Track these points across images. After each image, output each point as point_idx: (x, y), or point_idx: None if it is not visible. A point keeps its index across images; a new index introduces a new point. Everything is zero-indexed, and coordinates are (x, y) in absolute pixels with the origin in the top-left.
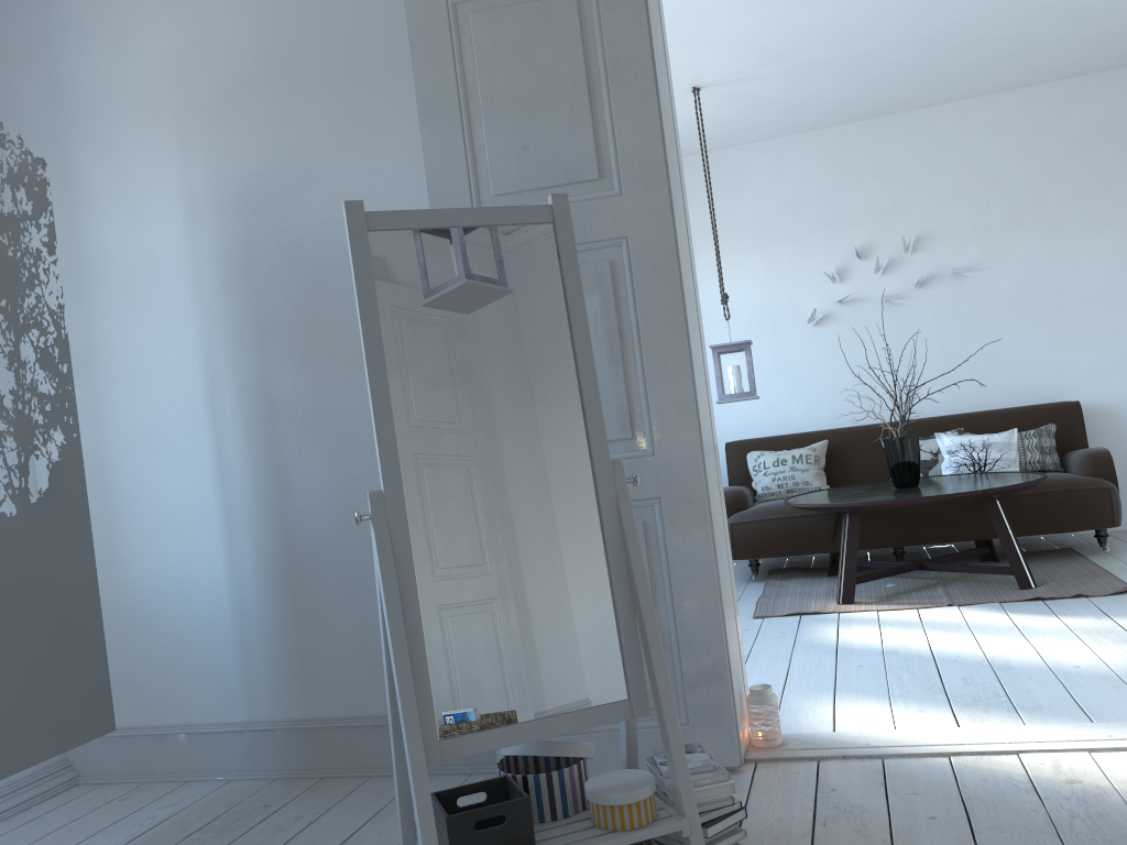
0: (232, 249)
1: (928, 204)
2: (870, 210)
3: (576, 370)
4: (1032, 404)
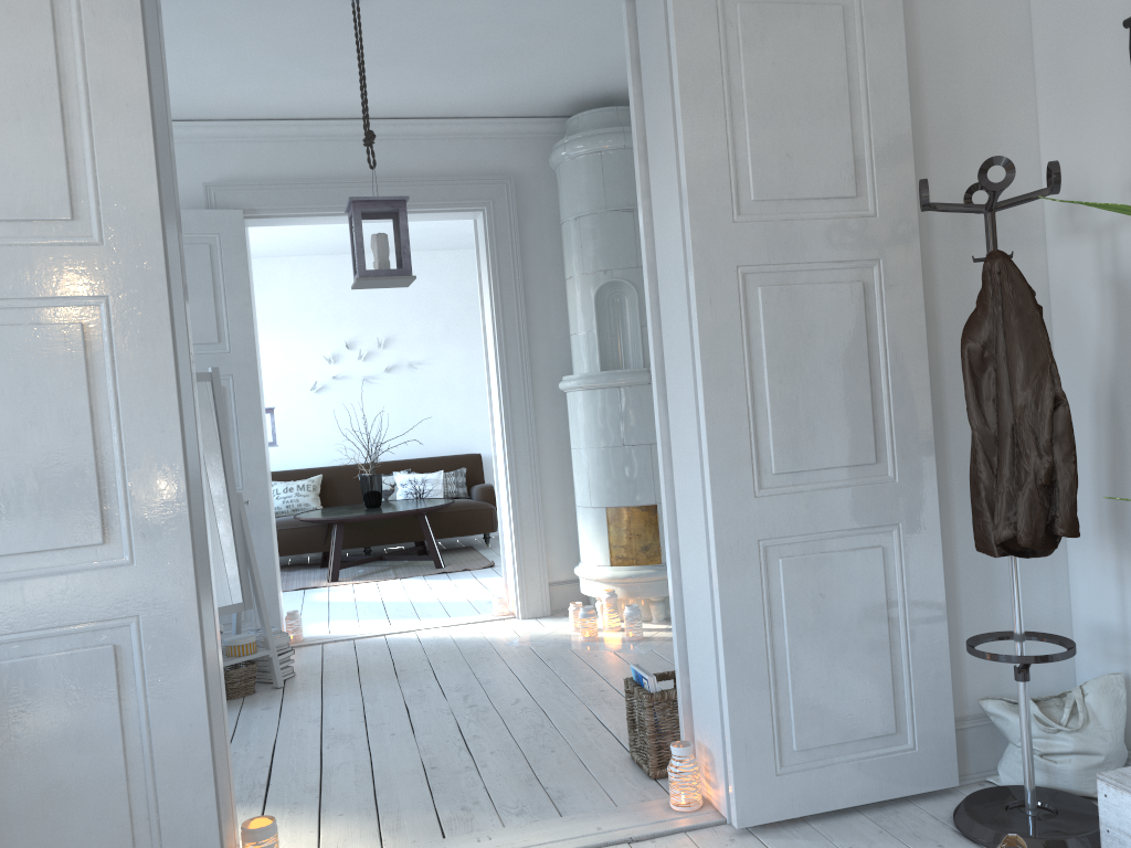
0: None
1: (395, 316)
2: (356, 316)
3: (221, 451)
4: (455, 454)
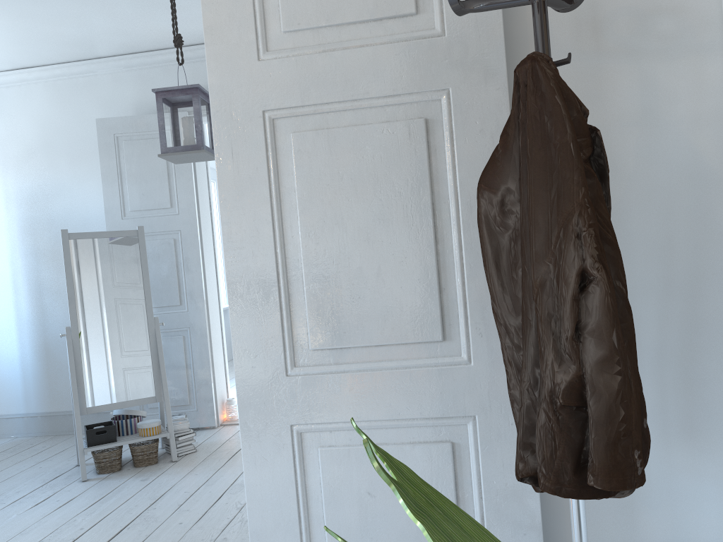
0: (25, 218)
1: None
2: None
3: (143, 286)
4: None
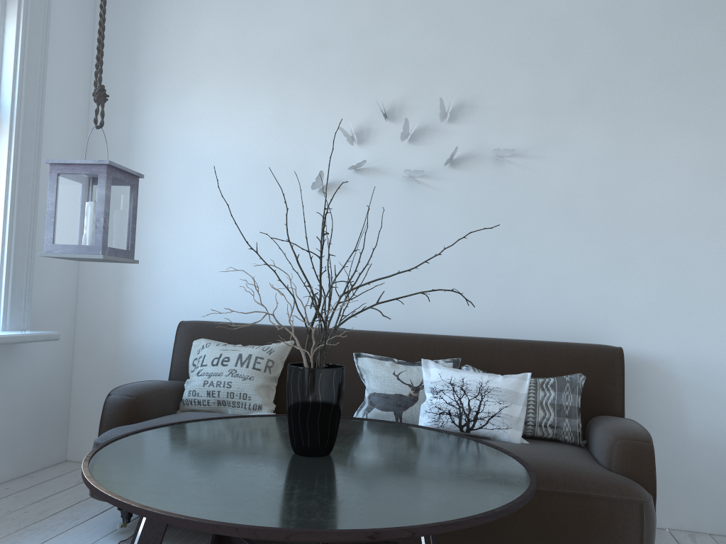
0: None
1: (480, 64)
2: (410, 61)
3: None
4: (565, 340)
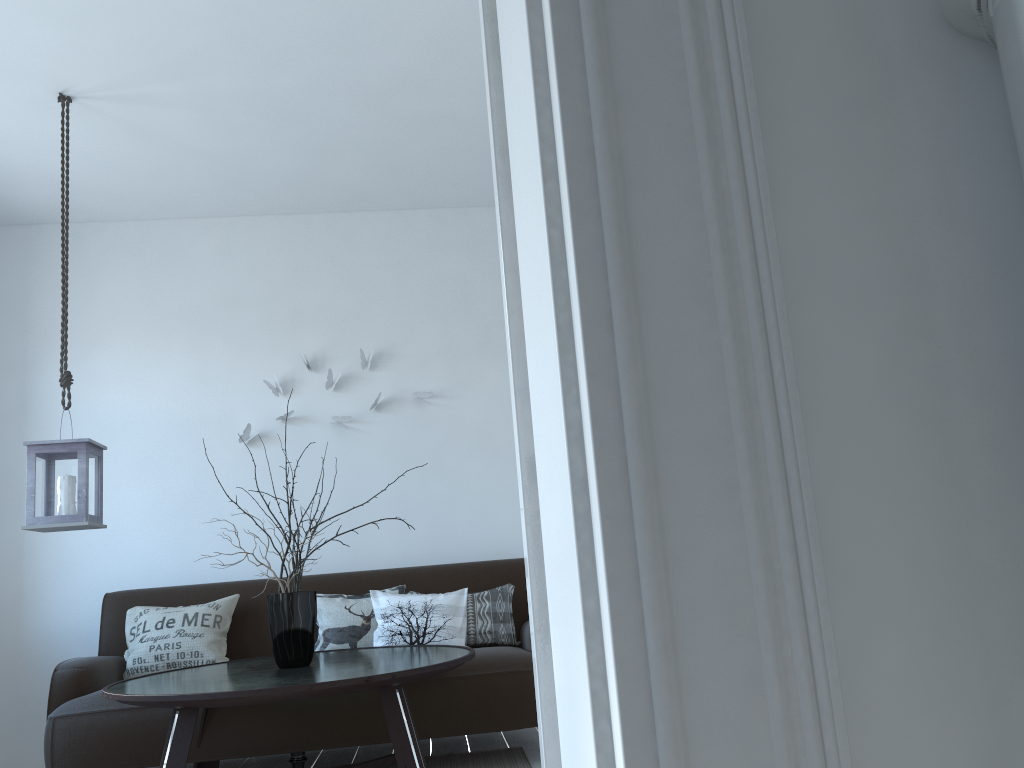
0: None
1: (394, 316)
2: (327, 315)
3: None
4: (496, 559)
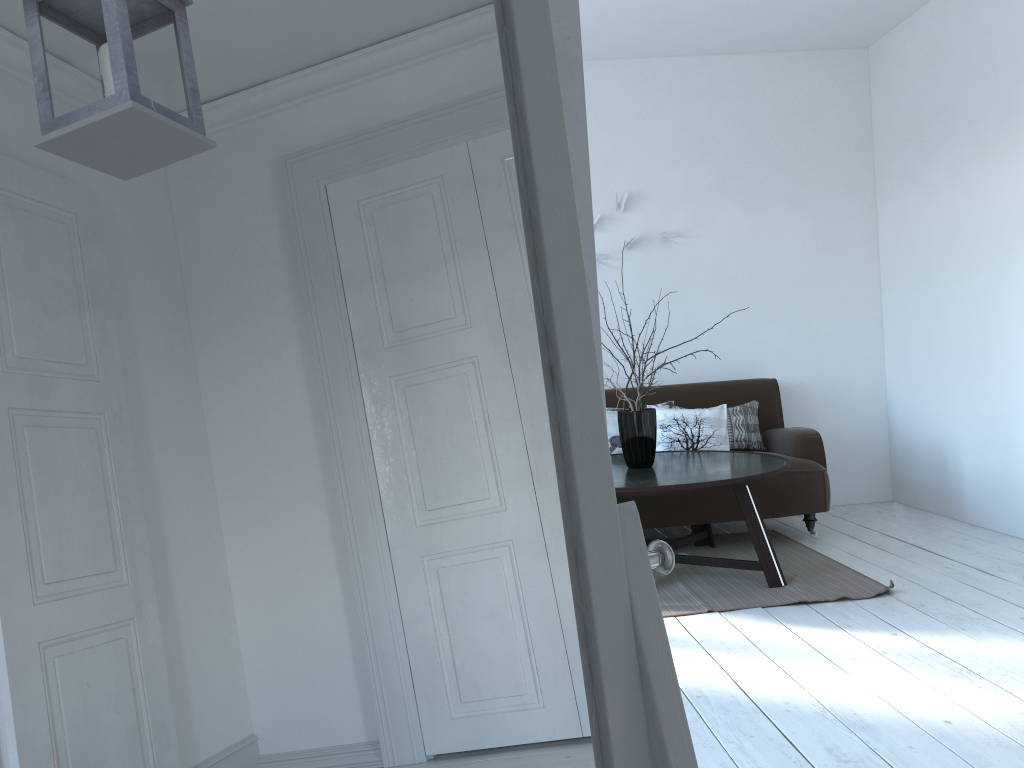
0: None
1: (641, 161)
2: None
3: (532, 249)
4: (729, 379)
